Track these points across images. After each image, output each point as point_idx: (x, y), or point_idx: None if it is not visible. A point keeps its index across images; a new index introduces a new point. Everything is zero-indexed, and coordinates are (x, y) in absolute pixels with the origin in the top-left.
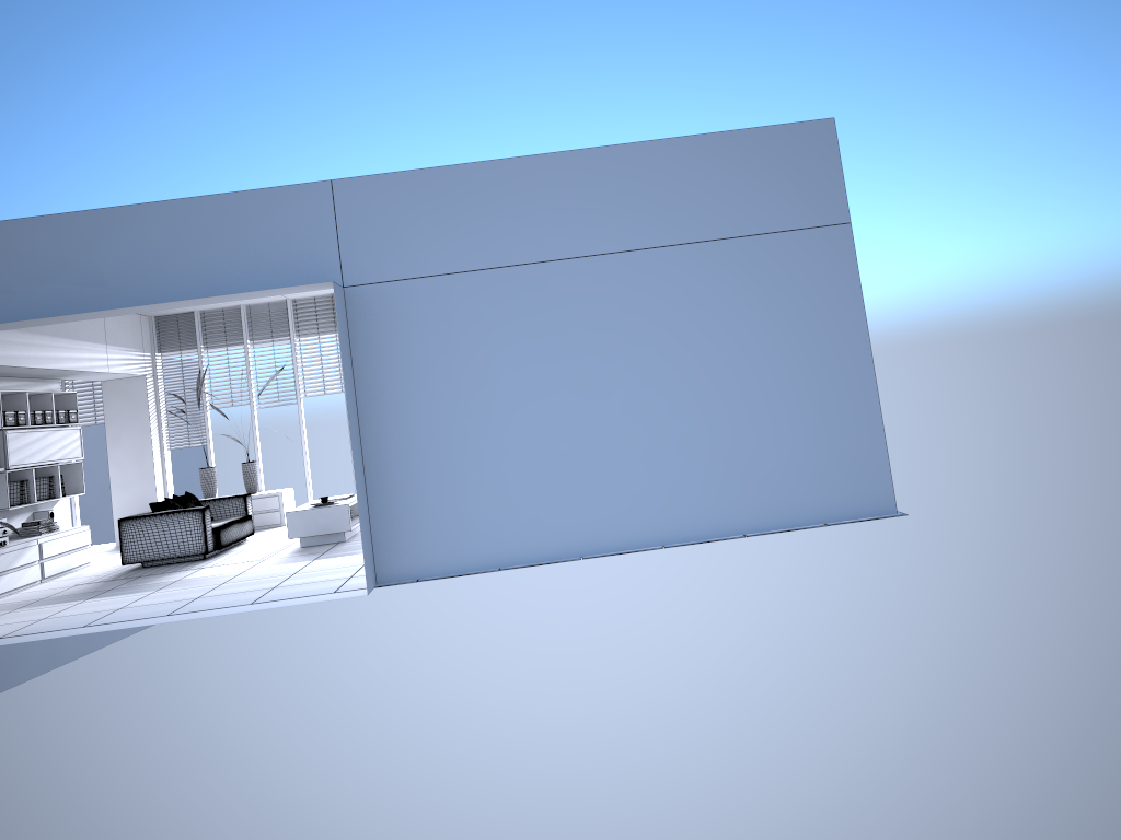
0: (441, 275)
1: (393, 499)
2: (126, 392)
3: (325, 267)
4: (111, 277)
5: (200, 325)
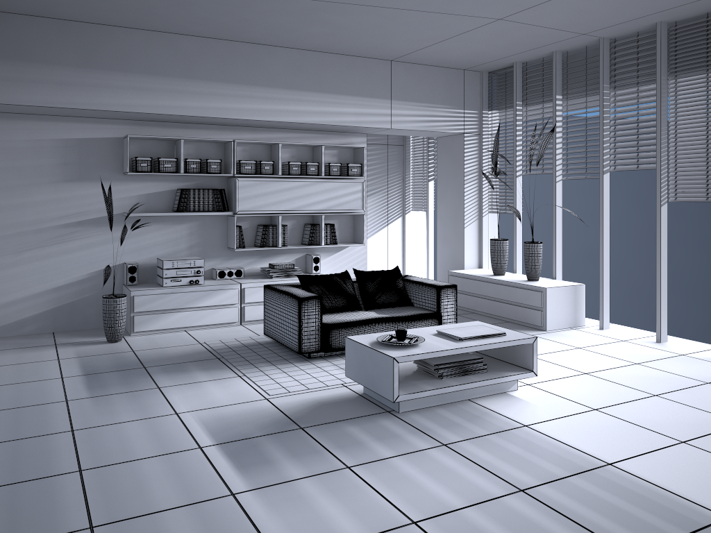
0: None
1: None
2: (450, 149)
3: None
4: None
5: (521, 79)
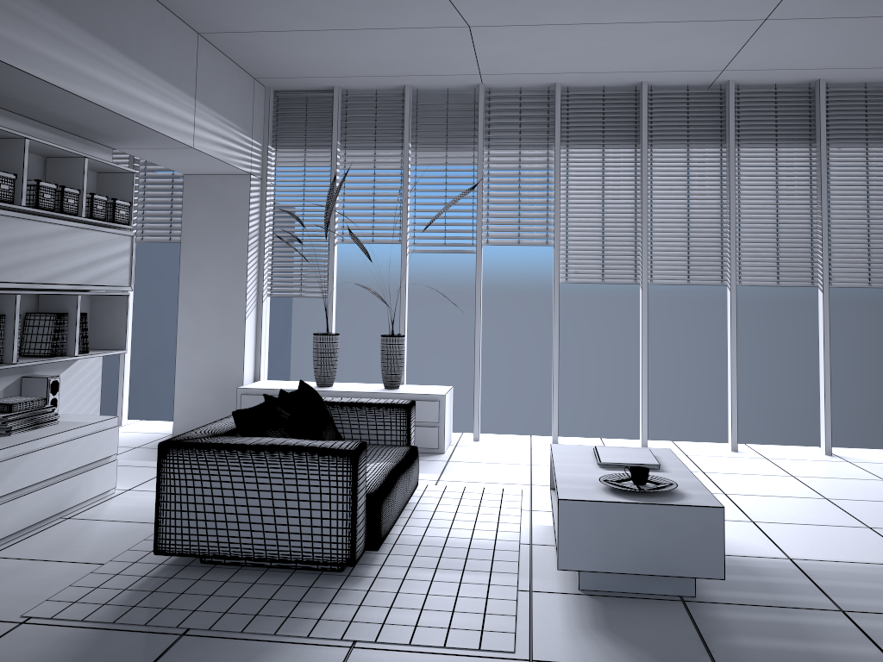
0: None
1: None
2: (218, 196)
3: None
4: None
5: (340, 111)
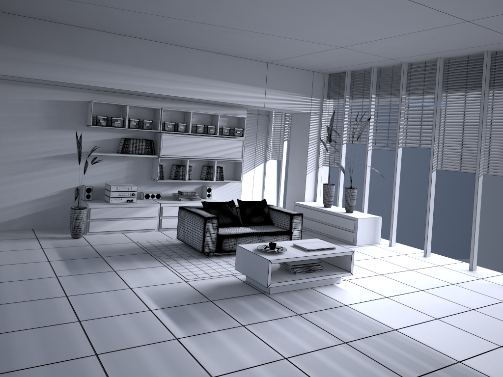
0: None
1: None
2: (300, 122)
3: None
4: None
5: (349, 81)
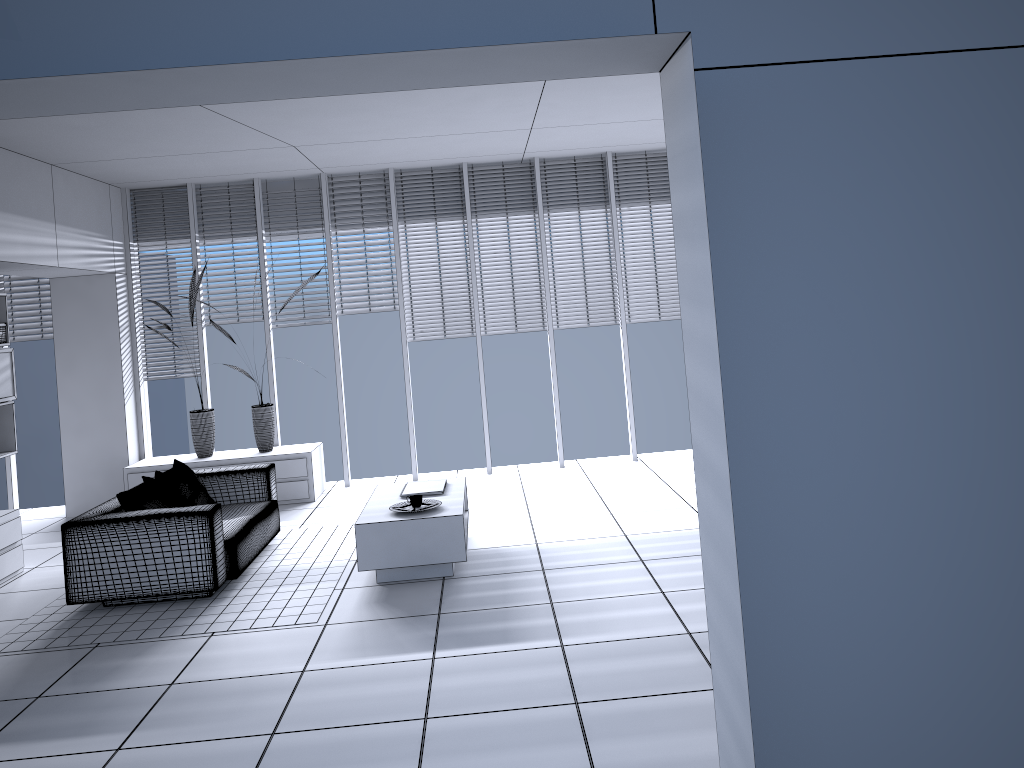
0: (919, 54)
1: (778, 648)
2: (86, 295)
3: (613, 15)
4: (26, 8)
5: (195, 205)
